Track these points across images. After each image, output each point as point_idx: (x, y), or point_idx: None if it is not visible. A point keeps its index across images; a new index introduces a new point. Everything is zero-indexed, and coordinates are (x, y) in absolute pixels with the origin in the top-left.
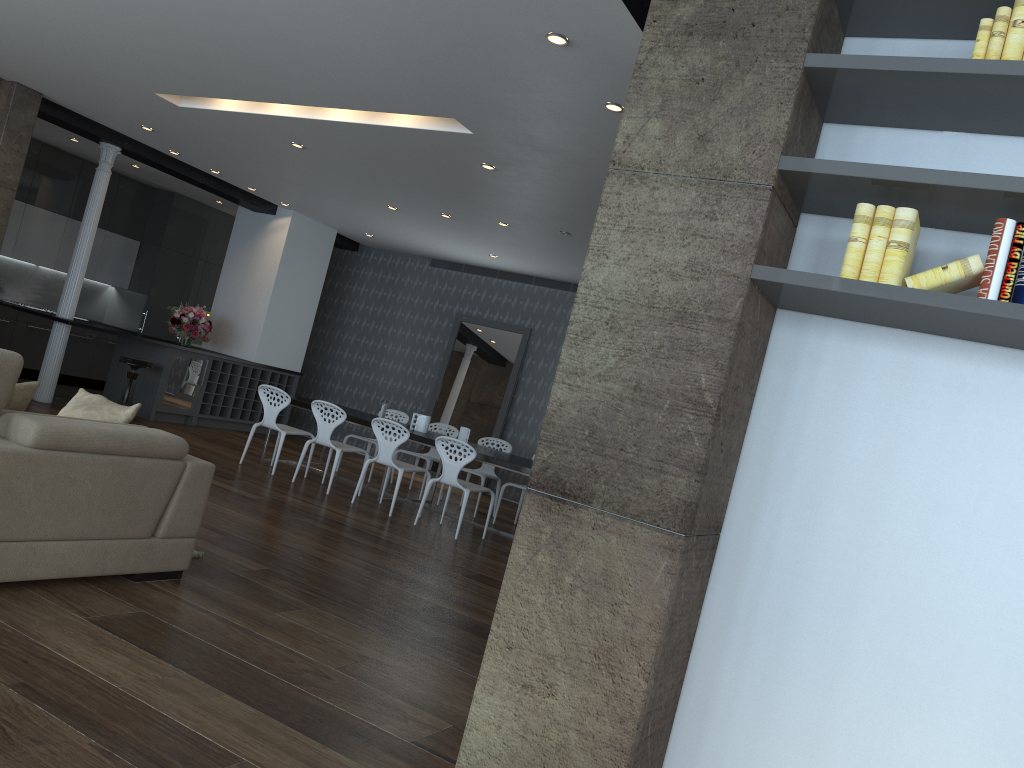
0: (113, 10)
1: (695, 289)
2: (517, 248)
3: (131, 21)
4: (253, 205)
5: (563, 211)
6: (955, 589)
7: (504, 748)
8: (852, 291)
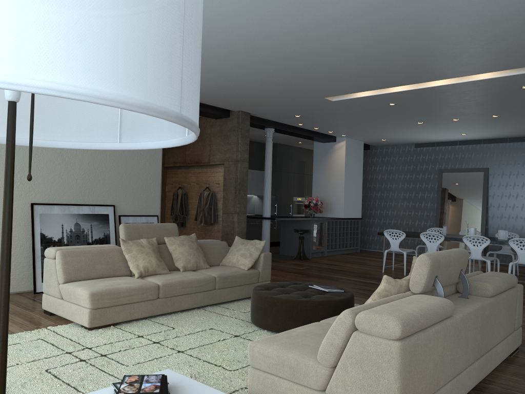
0: (348, 62)
1: None
2: (488, 127)
3: (354, 65)
4: (327, 140)
5: None
6: None
7: None
8: None
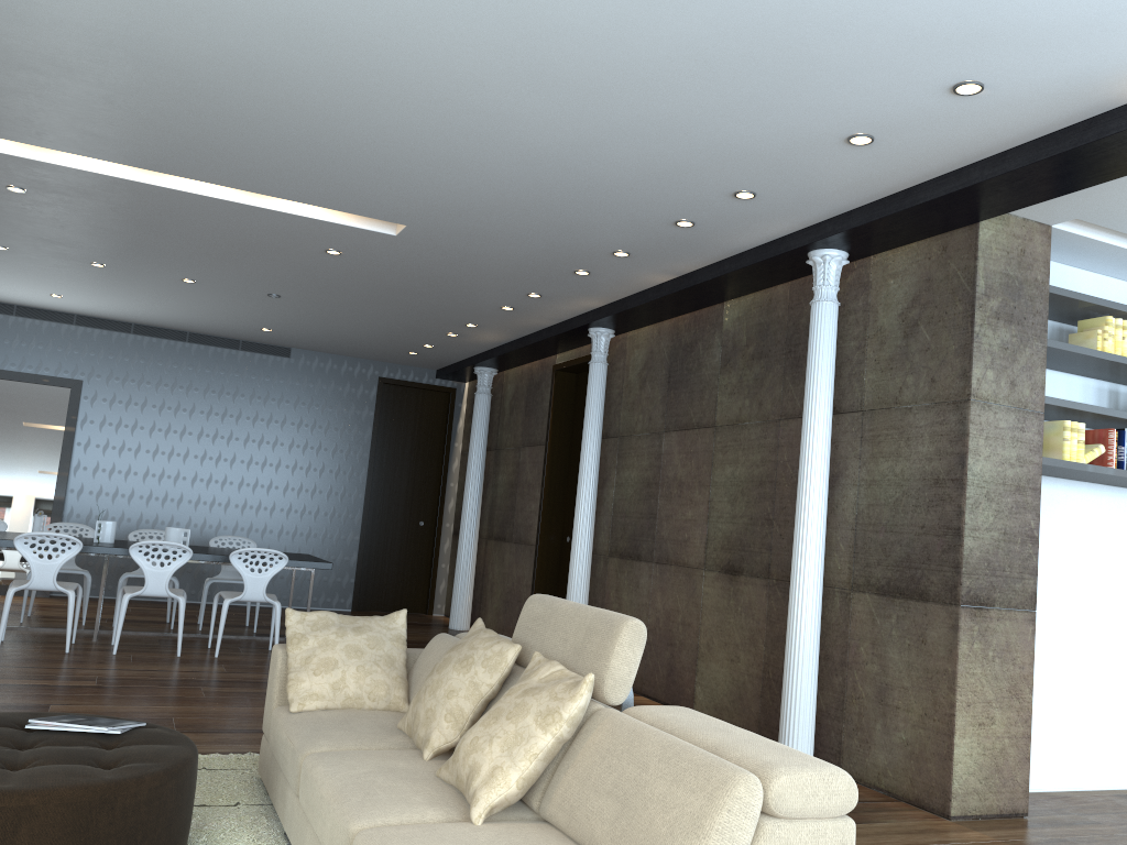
0: (104, 64)
1: (1021, 472)
2: (136, 295)
3: (104, 76)
4: None
5: (331, 284)
6: (1061, 602)
7: (975, 765)
8: (1079, 468)
